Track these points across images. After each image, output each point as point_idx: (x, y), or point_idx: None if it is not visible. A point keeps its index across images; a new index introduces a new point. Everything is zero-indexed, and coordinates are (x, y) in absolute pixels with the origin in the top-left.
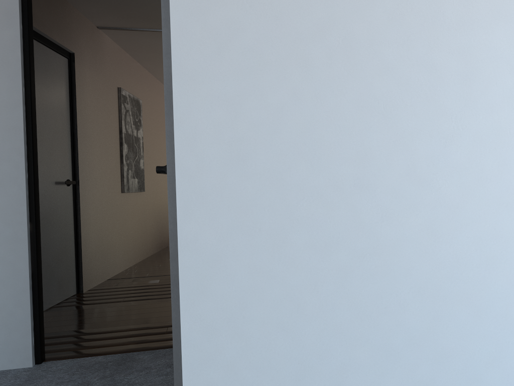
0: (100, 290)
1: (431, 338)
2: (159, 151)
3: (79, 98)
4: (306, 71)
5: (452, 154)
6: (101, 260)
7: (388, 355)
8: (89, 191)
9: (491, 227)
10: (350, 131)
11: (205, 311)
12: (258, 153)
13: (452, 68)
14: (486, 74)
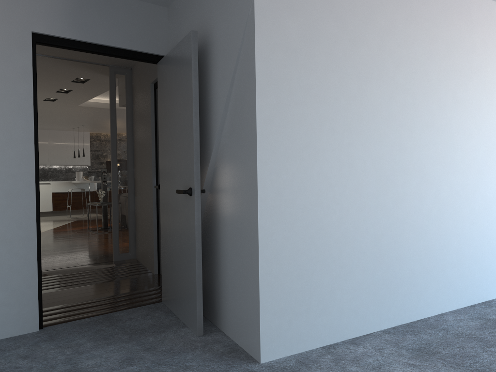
0: None
1: (339, 259)
2: None
3: None
4: (301, 161)
5: (345, 191)
6: None
7: (326, 266)
8: None
9: (356, 218)
10: (315, 183)
11: (267, 254)
12: (285, 192)
13: (346, 160)
14: (356, 163)
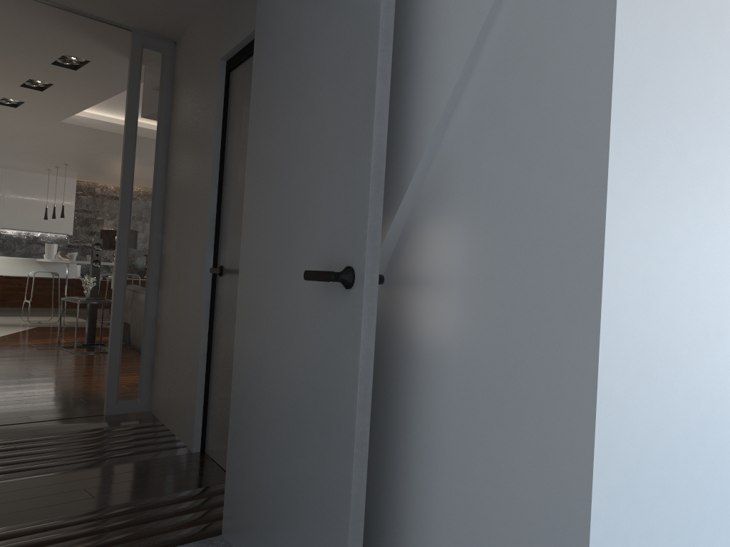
0: None
1: None
2: None
3: None
4: (695, 211)
5: None
6: None
7: (723, 505)
8: None
9: None
10: (716, 277)
11: (611, 476)
12: (660, 294)
13: None
14: None
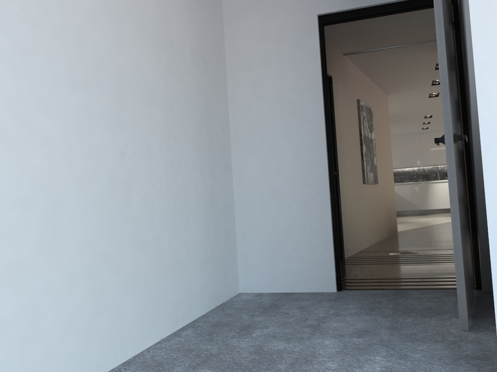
0: (356, 257)
1: None
2: (385, 150)
3: (335, 110)
4: None
5: None
6: (353, 236)
7: None
8: (344, 180)
9: None
10: None
11: None
12: None
13: None
14: None
